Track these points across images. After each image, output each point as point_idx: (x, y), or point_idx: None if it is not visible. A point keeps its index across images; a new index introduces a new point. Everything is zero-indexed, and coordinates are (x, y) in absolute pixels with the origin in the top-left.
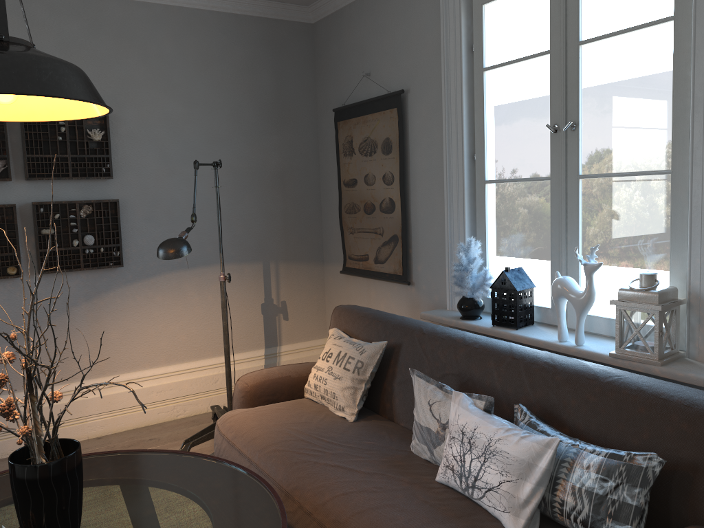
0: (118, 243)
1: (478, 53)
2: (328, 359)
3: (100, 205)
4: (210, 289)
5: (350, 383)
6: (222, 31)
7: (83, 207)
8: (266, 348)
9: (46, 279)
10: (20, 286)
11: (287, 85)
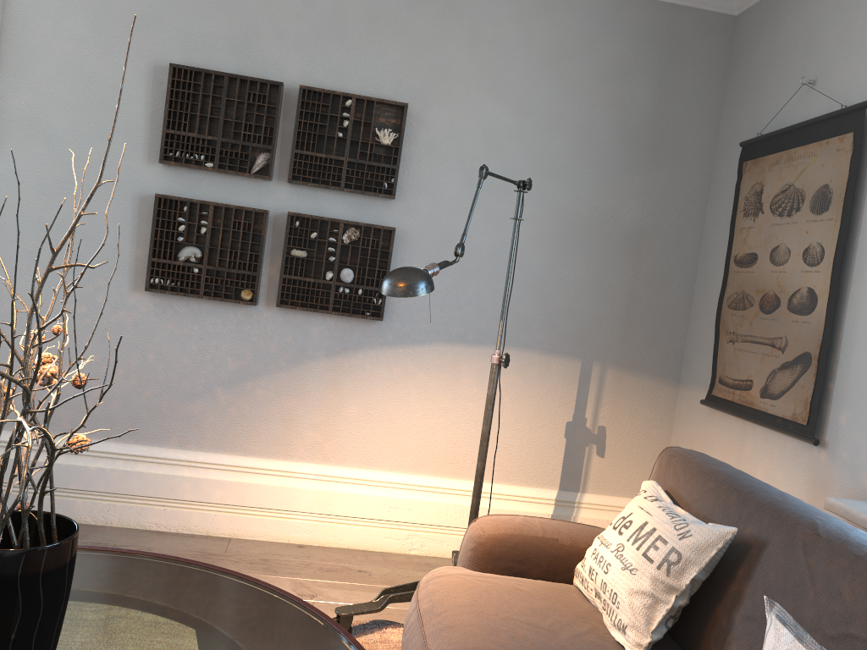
0: None
1: None
2: (621, 531)
3: (371, 232)
4: None
5: (648, 585)
6: (590, 15)
7: (348, 230)
8: (560, 491)
9: (285, 316)
10: (252, 317)
11: (675, 104)
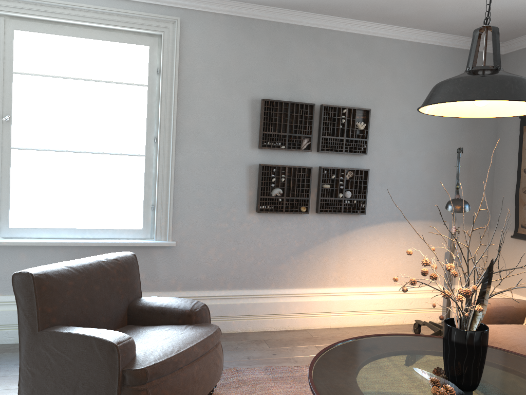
0: (364, 198)
1: None
2: None
3: (357, 172)
4: (413, 237)
5: None
6: (442, 59)
7: (348, 172)
8: (444, 285)
9: (319, 217)
10: (304, 219)
11: None
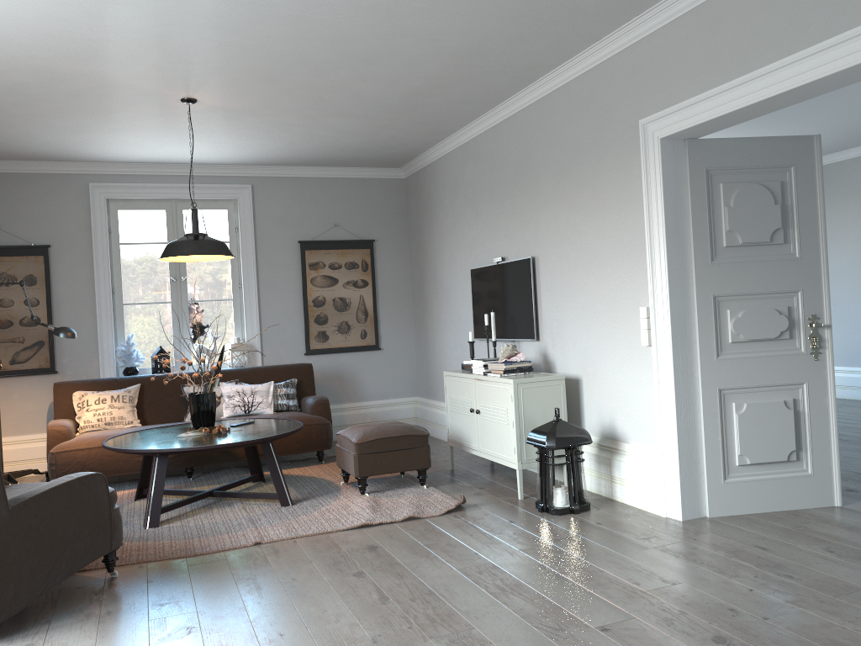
0: None
1: (115, 234)
2: (104, 402)
3: None
4: None
5: (130, 408)
6: None
7: None
8: None
9: None
10: None
11: None
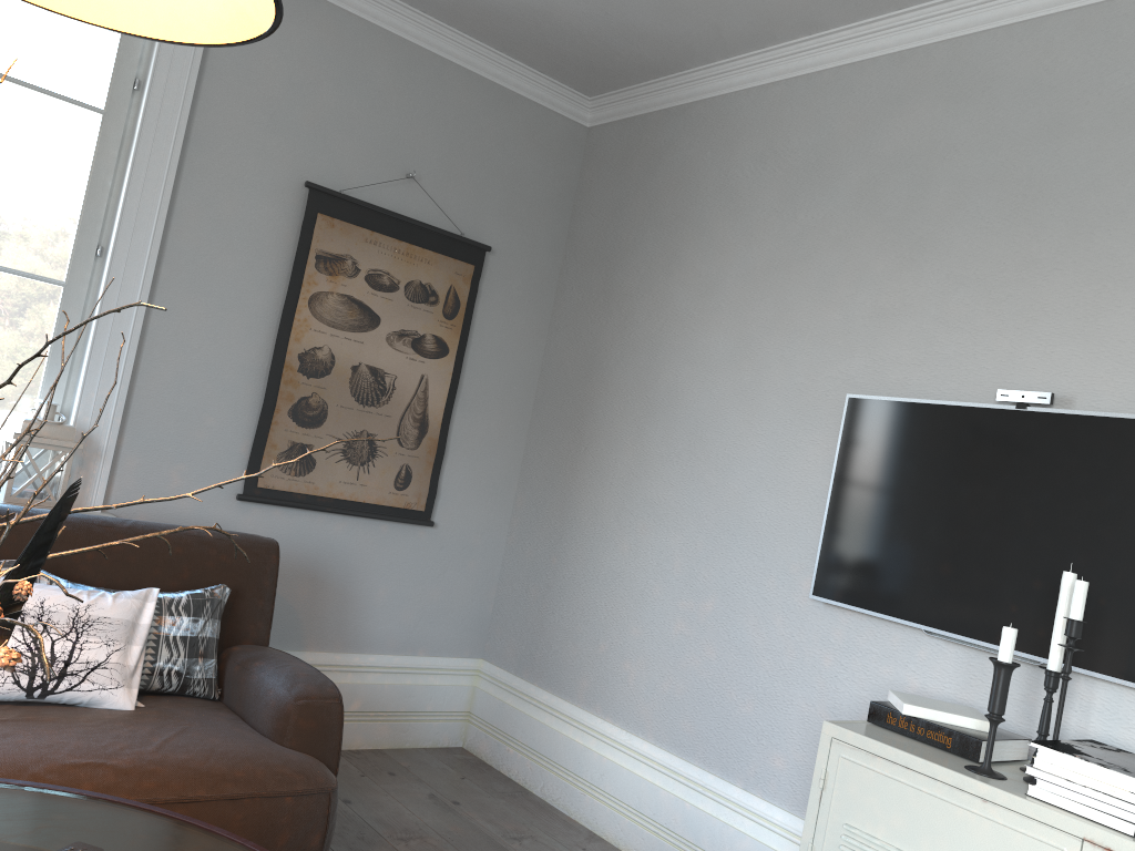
0: None
1: None
2: None
3: None
4: None
5: None
6: None
7: None
8: None
9: None
10: None
11: None
